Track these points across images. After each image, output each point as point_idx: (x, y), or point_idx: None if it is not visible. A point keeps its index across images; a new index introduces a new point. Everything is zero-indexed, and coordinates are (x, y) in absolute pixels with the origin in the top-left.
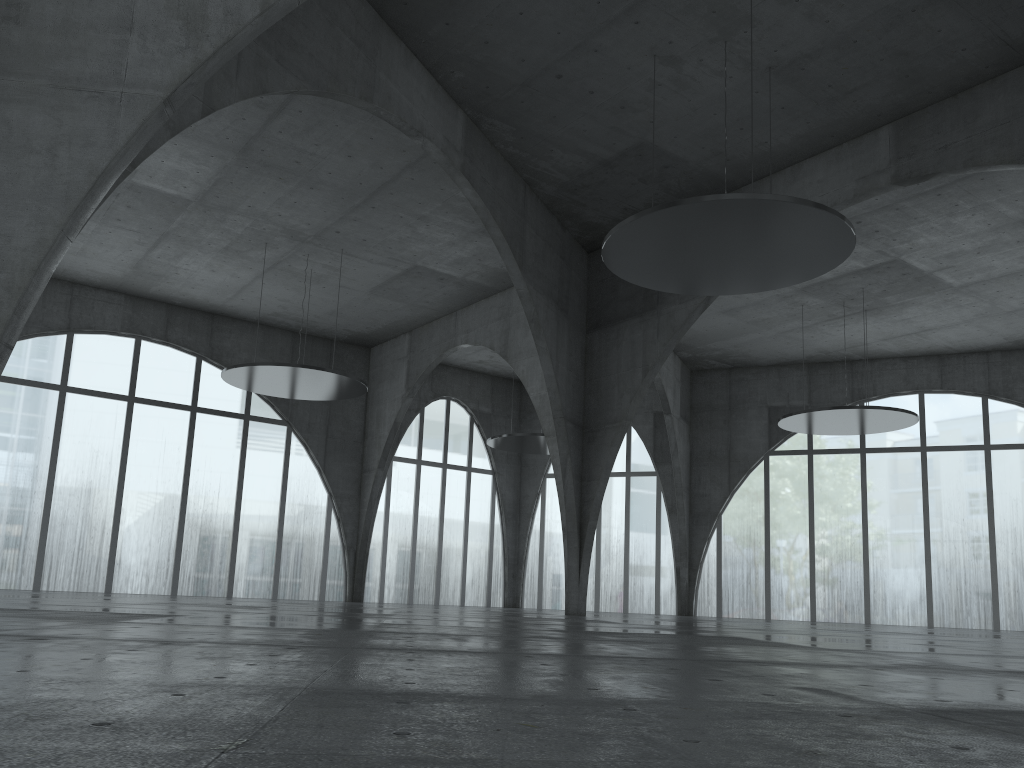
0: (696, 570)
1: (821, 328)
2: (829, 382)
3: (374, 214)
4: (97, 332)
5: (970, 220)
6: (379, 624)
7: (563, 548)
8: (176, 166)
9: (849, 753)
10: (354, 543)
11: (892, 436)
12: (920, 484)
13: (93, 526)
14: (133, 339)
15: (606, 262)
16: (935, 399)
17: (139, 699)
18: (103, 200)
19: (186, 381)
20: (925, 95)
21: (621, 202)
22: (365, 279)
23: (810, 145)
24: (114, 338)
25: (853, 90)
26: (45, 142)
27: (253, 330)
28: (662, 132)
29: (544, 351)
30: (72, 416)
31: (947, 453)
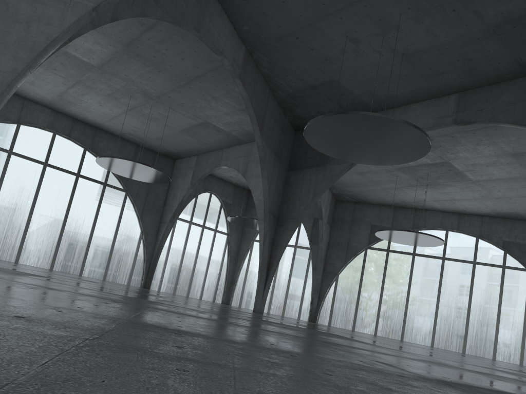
0: (321, 300)
1: (404, 190)
2: (403, 217)
3: (190, 91)
4: (33, 126)
5: (486, 149)
6: (159, 299)
7: (256, 278)
8: (90, 47)
9: (407, 392)
10: (150, 258)
11: (429, 249)
12: (439, 275)
13: (14, 227)
14: (52, 133)
15: (305, 136)
16: (453, 235)
17: (38, 309)
18: (51, 55)
19: (76, 160)
20: (476, 82)
21: (316, 108)
22: (179, 124)
23: (415, 97)
24: (42, 131)
25: (441, 73)
26: (25, 18)
27: (116, 140)
28: (343, 76)
29: (265, 176)
30: (12, 167)
31: (454, 262)
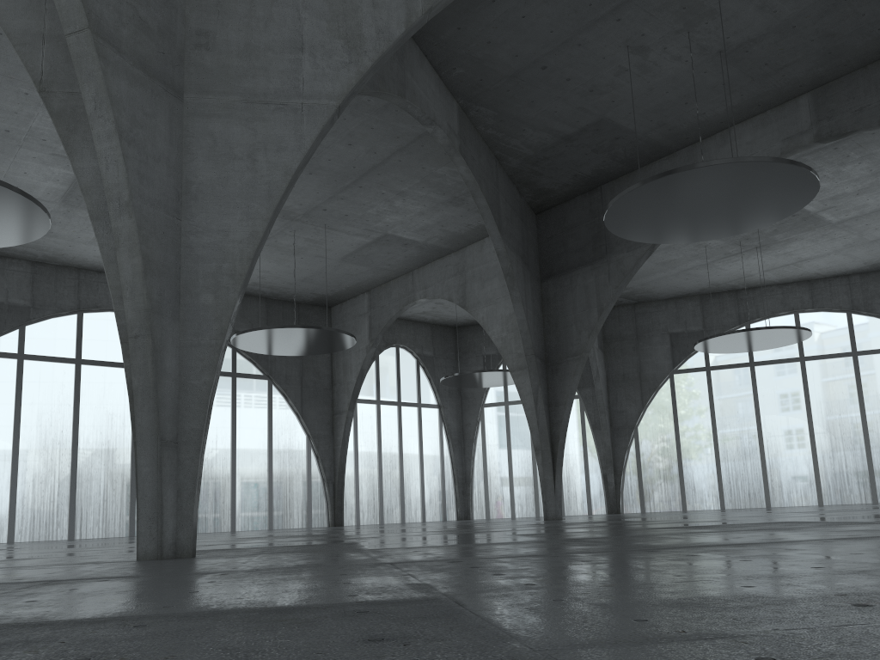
0: (620, 475)
1: (717, 265)
2: (719, 309)
3: (360, 192)
4: (102, 310)
5: (856, 168)
6: (520, 535)
7: (504, 466)
8: None
9: None
10: (332, 476)
11: (775, 350)
12: (802, 388)
13: (114, 479)
14: None
15: (606, 221)
16: (808, 317)
17: None
18: None
19: None
20: (841, 67)
21: (573, 170)
22: (339, 248)
23: (739, 113)
24: None
25: (784, 66)
26: (245, 149)
27: None
28: (620, 109)
29: (517, 299)
30: (88, 385)
31: (822, 361)
